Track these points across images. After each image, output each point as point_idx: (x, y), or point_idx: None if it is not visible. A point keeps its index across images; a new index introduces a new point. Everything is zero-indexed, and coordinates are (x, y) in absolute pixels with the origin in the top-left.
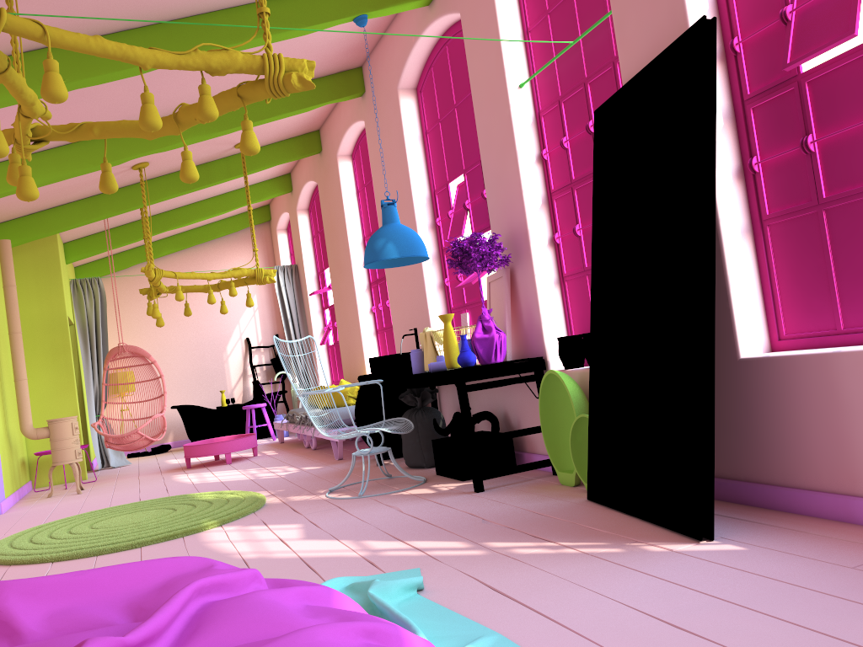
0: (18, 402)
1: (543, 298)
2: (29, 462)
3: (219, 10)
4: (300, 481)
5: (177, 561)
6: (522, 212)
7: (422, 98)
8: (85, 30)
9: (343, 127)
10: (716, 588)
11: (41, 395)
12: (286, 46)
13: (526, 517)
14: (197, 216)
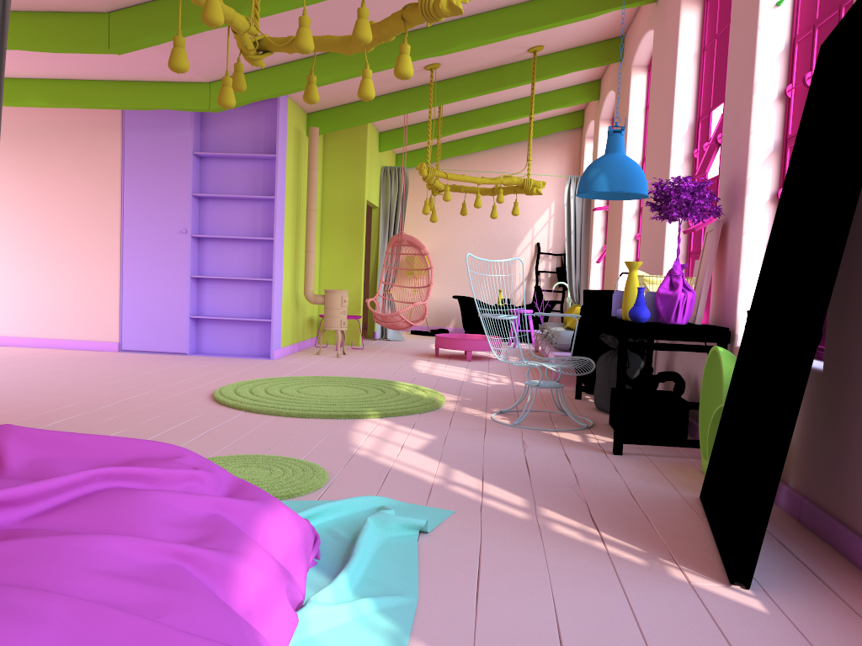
0: (304, 270)
1: (747, 262)
2: (318, 321)
3: None
4: (494, 395)
5: (154, 445)
6: (745, 159)
7: (707, 9)
8: None
9: (639, 35)
10: (664, 640)
11: (335, 266)
12: None
13: (615, 495)
14: (499, 117)
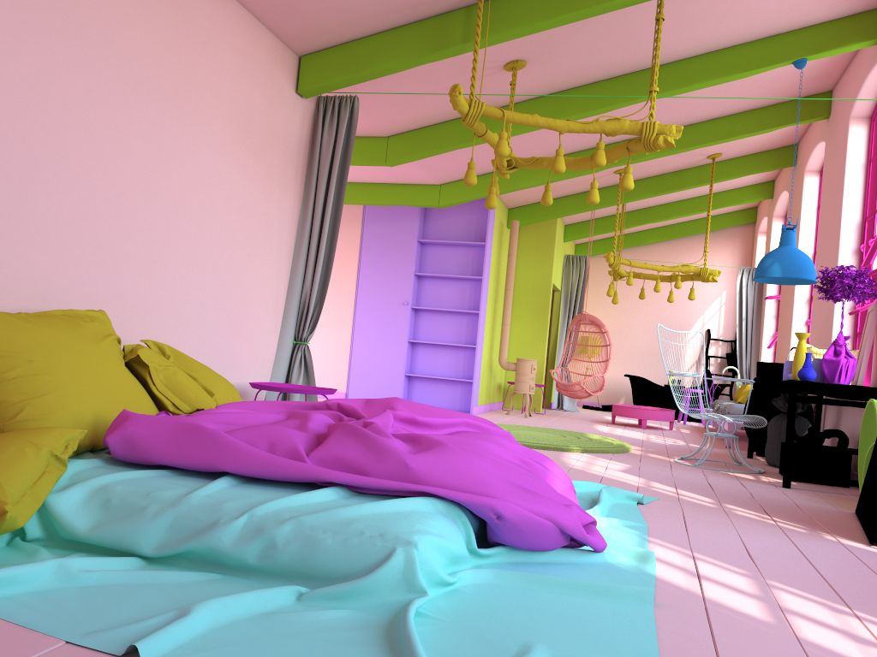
0: (500, 340)
1: None
2: (504, 388)
3: (670, 62)
4: (673, 449)
5: (477, 418)
6: None
7: (873, 127)
8: (567, 84)
9: (811, 145)
10: (817, 556)
11: (522, 340)
12: (741, 81)
13: (784, 505)
14: (676, 213)
